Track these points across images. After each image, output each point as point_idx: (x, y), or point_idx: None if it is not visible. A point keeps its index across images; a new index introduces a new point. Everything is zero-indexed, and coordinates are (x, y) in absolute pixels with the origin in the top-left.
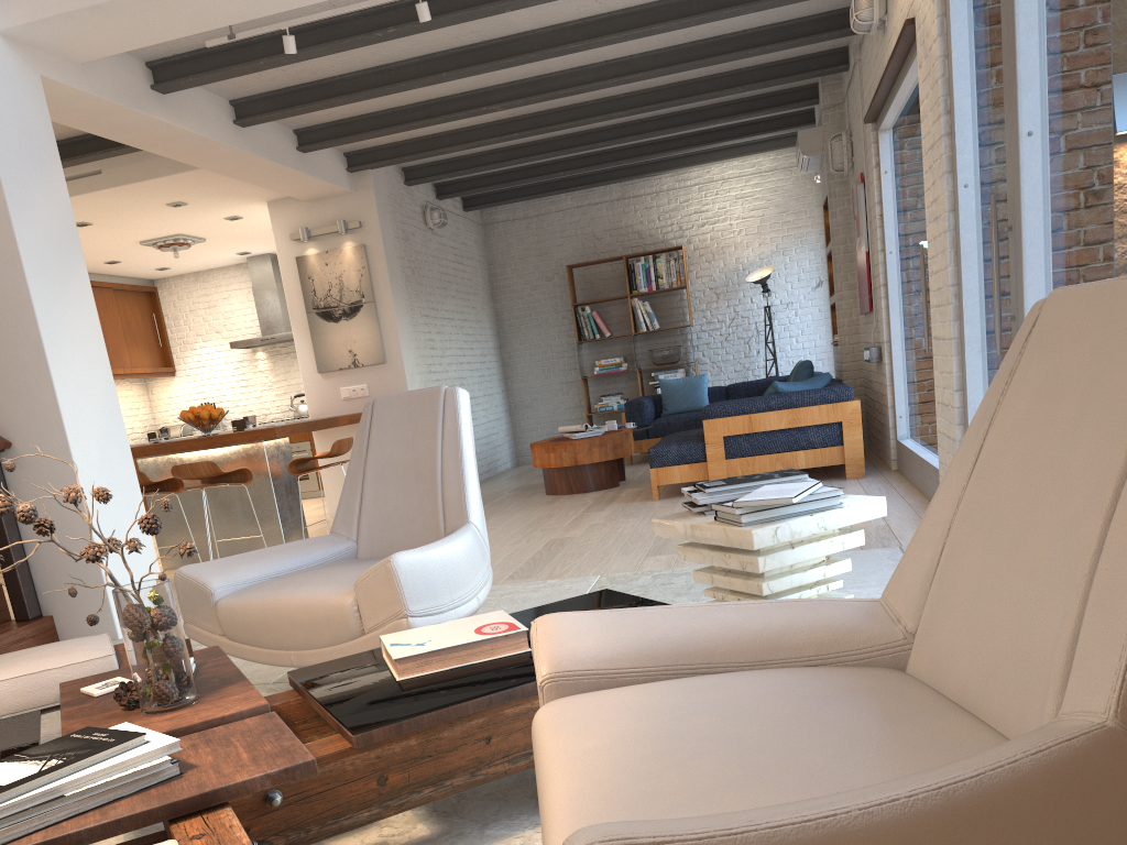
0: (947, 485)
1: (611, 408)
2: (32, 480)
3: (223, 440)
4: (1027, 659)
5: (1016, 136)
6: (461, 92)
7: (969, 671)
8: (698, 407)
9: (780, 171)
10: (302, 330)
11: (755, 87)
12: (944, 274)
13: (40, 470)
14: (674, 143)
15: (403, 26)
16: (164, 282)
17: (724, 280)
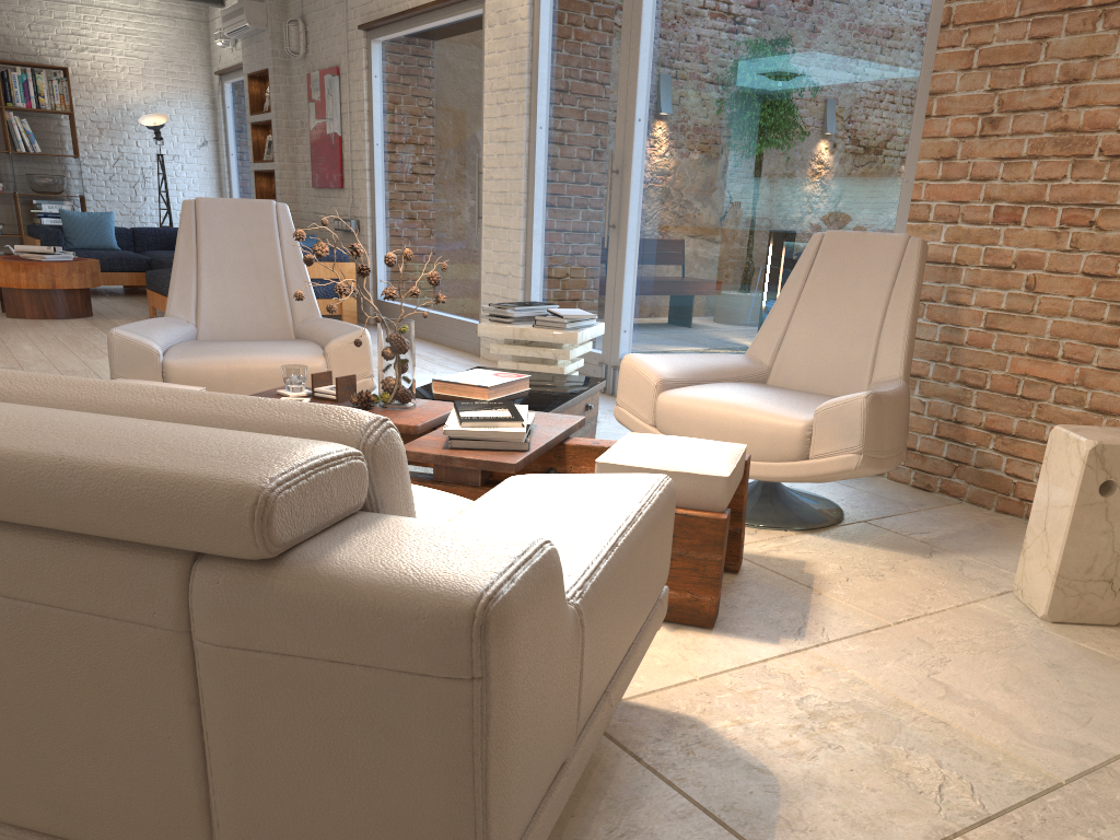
0: (780, 305)
1: None
2: None
3: None
4: (847, 367)
5: (632, 119)
6: None
7: (808, 378)
8: (108, 246)
9: (165, 18)
10: None
11: None
12: (515, 183)
13: None
14: None
15: None
16: None
17: (108, 115)
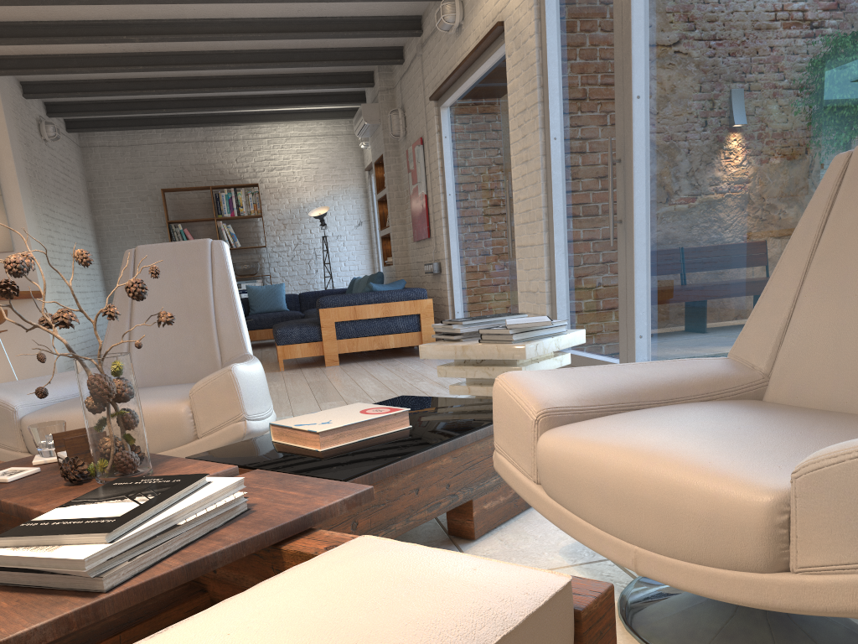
0: (781, 275)
1: None
2: None
3: None
4: None
5: (629, 98)
6: (103, 20)
7: (834, 388)
8: (279, 309)
9: (330, 136)
10: None
11: (337, 64)
12: (536, 199)
13: None
14: (258, 100)
15: None
16: None
17: (290, 214)
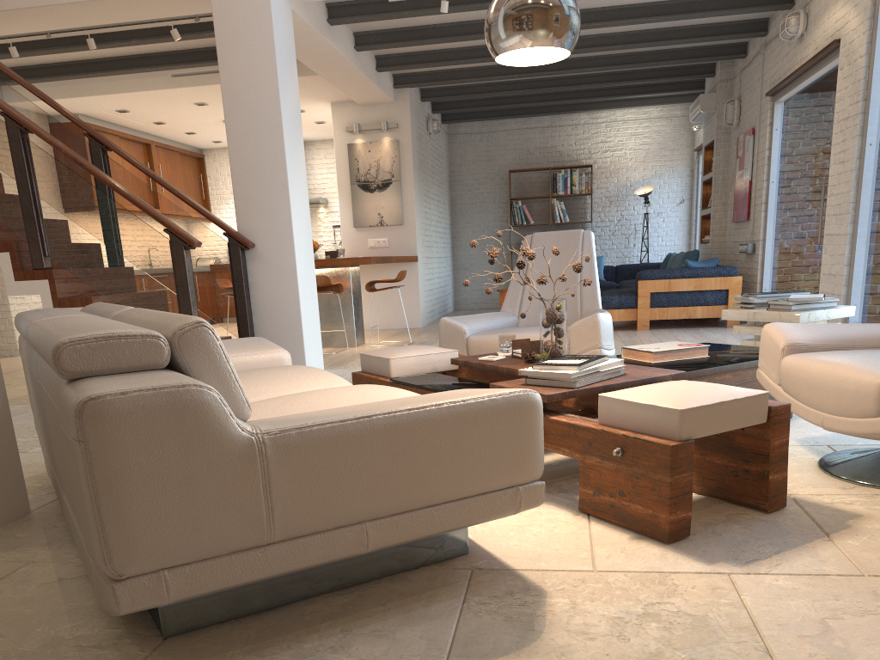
0: None
1: None
2: (265, 270)
3: (333, 262)
4: None
5: None
6: None
7: None
8: None
9: (664, 119)
10: (345, 196)
11: (683, 62)
12: (846, 195)
13: (271, 264)
14: (604, 92)
15: None
16: (210, 151)
17: (616, 192)
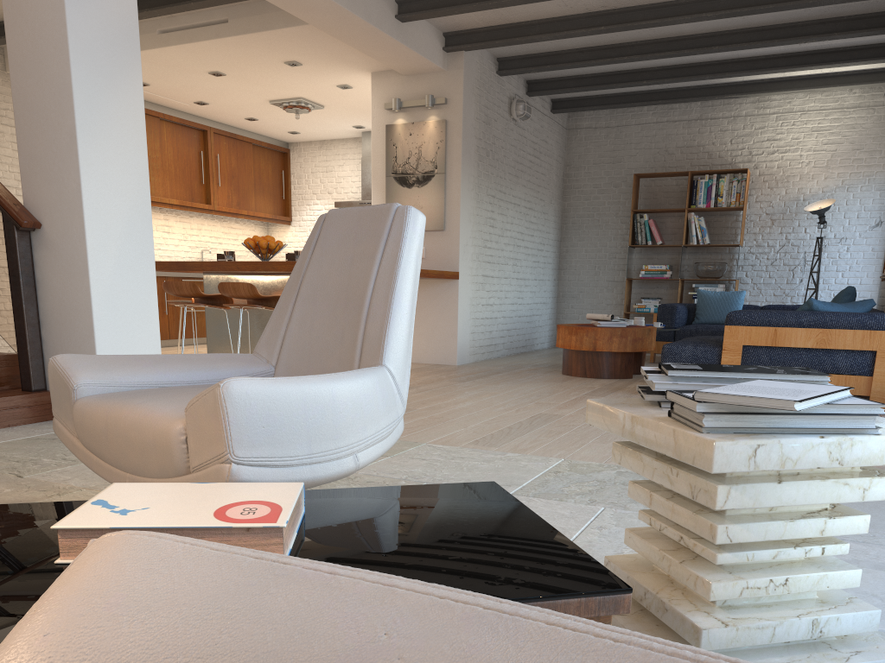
0: None
1: (648, 310)
2: (53, 262)
3: (266, 267)
4: None
5: None
6: None
7: None
8: None
9: (863, 108)
10: (379, 191)
11: None
12: None
13: (60, 253)
14: (760, 63)
15: None
16: (296, 145)
17: (782, 207)
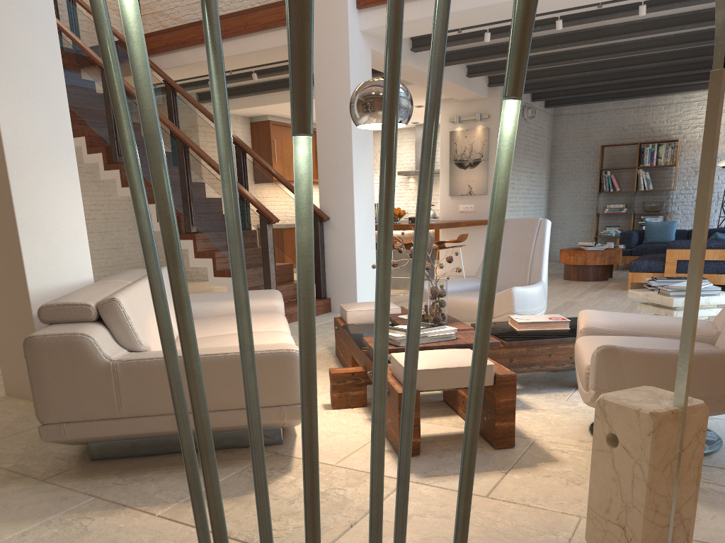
0: None
1: (610, 235)
2: (335, 235)
3: (407, 227)
4: None
5: None
6: (563, 51)
7: None
8: (667, 241)
9: None
10: (445, 171)
11: None
12: None
13: (339, 231)
14: (686, 78)
15: (544, 26)
16: None
17: None
